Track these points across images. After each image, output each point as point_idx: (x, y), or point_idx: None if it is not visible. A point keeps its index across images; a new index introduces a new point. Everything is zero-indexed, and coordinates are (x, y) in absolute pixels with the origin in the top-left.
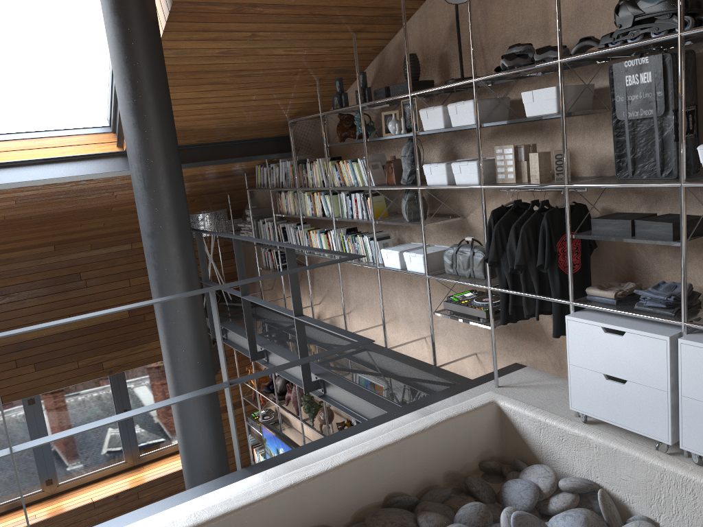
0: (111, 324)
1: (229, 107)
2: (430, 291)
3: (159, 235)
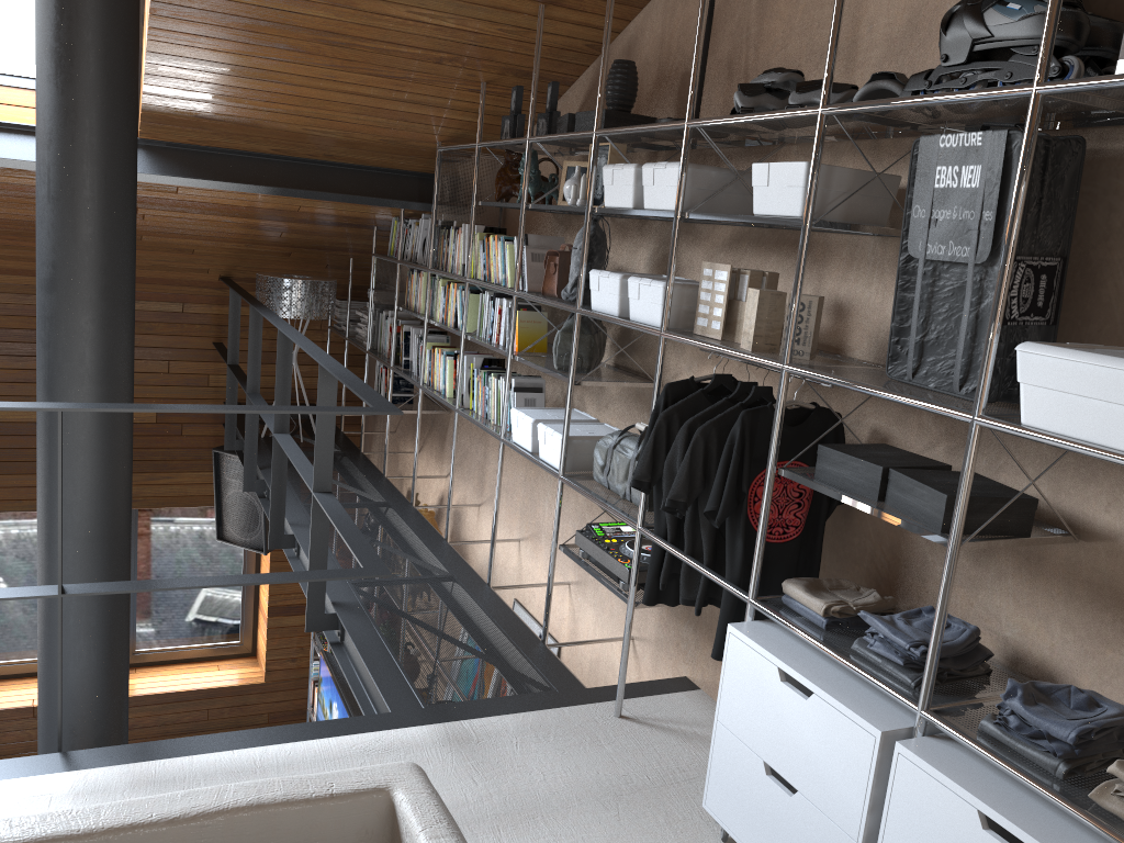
0: None
1: (321, 99)
2: (560, 506)
3: (59, 288)
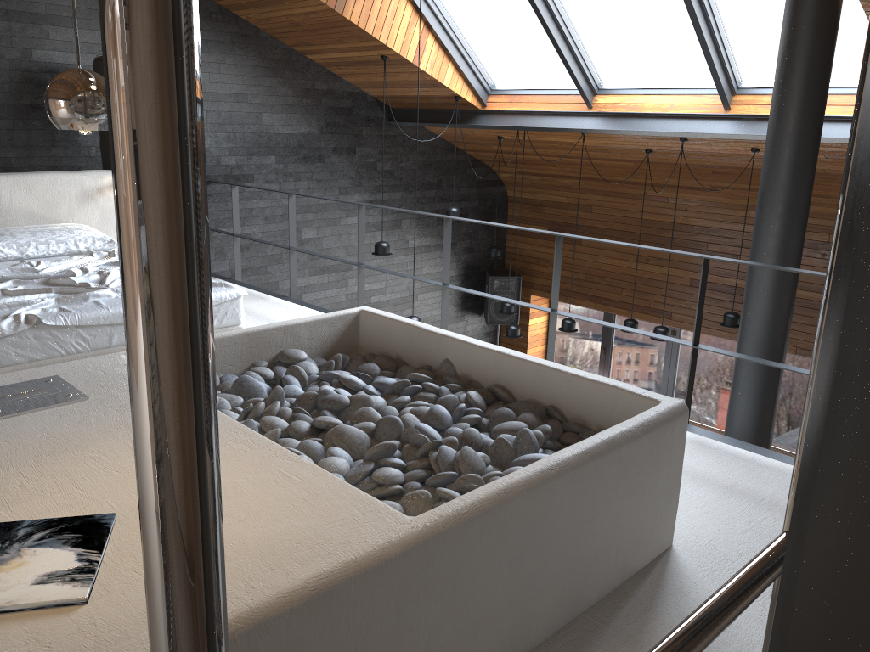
0: None
1: None
2: None
3: (761, 205)
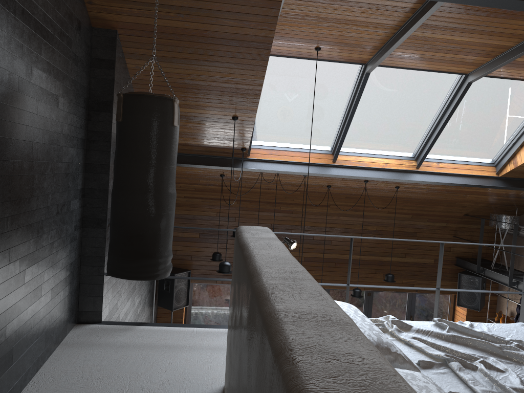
0: (423, 264)
1: None
2: None
3: None
